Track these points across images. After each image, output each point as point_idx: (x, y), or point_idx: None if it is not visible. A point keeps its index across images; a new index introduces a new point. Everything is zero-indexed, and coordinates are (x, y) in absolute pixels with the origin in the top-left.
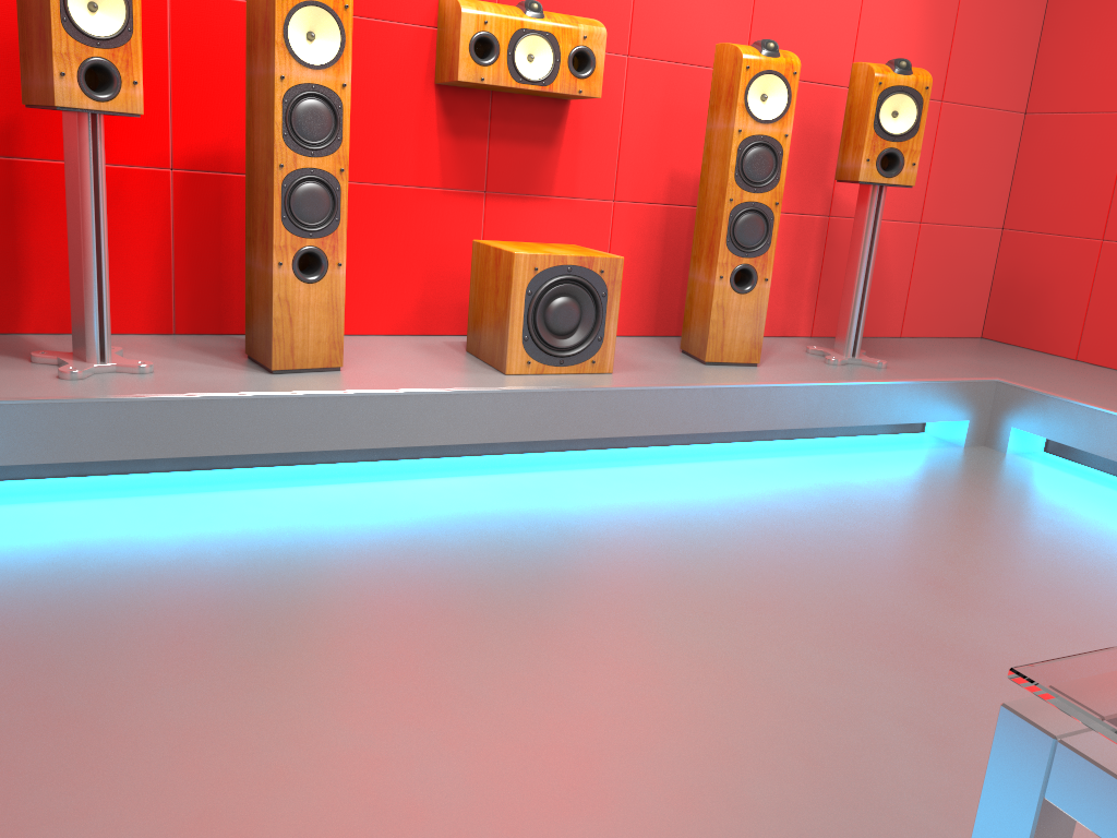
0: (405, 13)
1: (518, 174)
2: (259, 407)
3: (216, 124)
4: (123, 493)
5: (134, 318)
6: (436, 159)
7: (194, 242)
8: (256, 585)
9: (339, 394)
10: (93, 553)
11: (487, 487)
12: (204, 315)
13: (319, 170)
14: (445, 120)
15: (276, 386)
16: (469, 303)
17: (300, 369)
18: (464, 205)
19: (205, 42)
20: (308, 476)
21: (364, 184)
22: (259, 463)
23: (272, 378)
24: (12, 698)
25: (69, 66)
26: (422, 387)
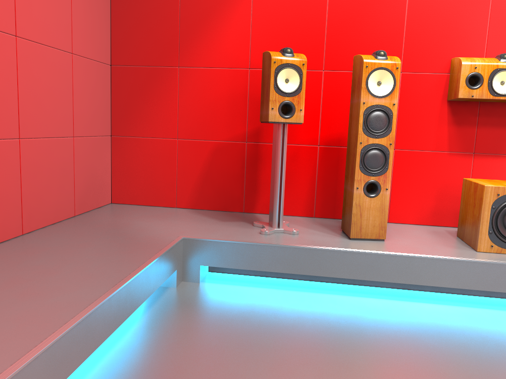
0: (432, 68)
1: (494, 143)
2: (339, 255)
3: (339, 125)
4: (278, 287)
5: (298, 209)
6: (446, 137)
7: (325, 177)
8: (321, 345)
9: (379, 253)
10: (257, 313)
11: (459, 313)
12: (327, 209)
13: (378, 144)
14: (452, 118)
15: (349, 246)
16: (459, 211)
17: (364, 238)
18: (460, 160)
19: (337, 90)
20: (362, 291)
21: (407, 150)
22: (340, 281)
23: (349, 241)
24: (203, 376)
25: (275, 105)
26: (425, 254)
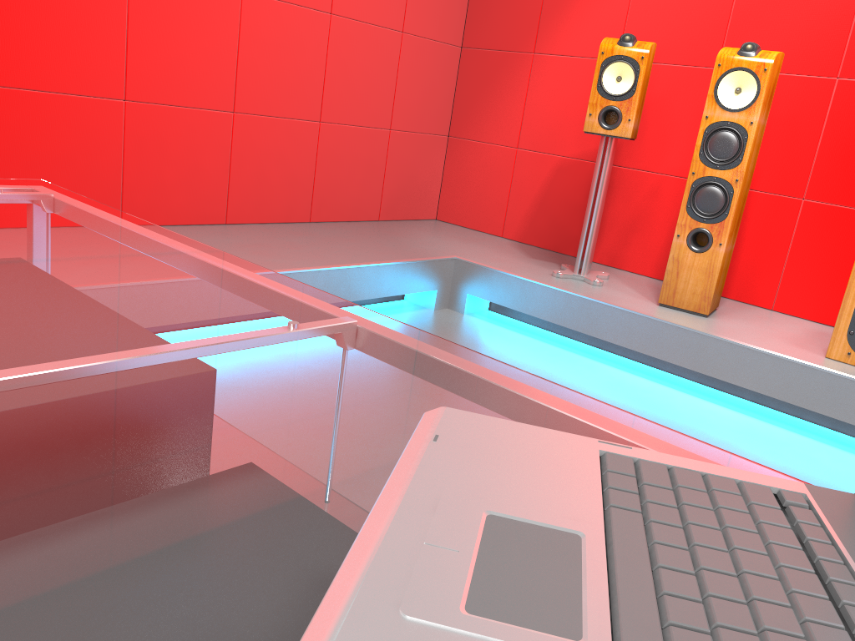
0: None
1: None
2: (616, 313)
3: None
4: (546, 341)
5: (647, 266)
6: None
7: None
8: None
9: (664, 321)
10: (484, 348)
11: (743, 423)
12: None
13: (719, 179)
14: None
15: (640, 308)
16: None
17: (677, 307)
18: None
19: None
20: (647, 373)
21: (822, 204)
22: (633, 358)
23: (651, 306)
24: None
25: (595, 110)
26: (729, 337)
